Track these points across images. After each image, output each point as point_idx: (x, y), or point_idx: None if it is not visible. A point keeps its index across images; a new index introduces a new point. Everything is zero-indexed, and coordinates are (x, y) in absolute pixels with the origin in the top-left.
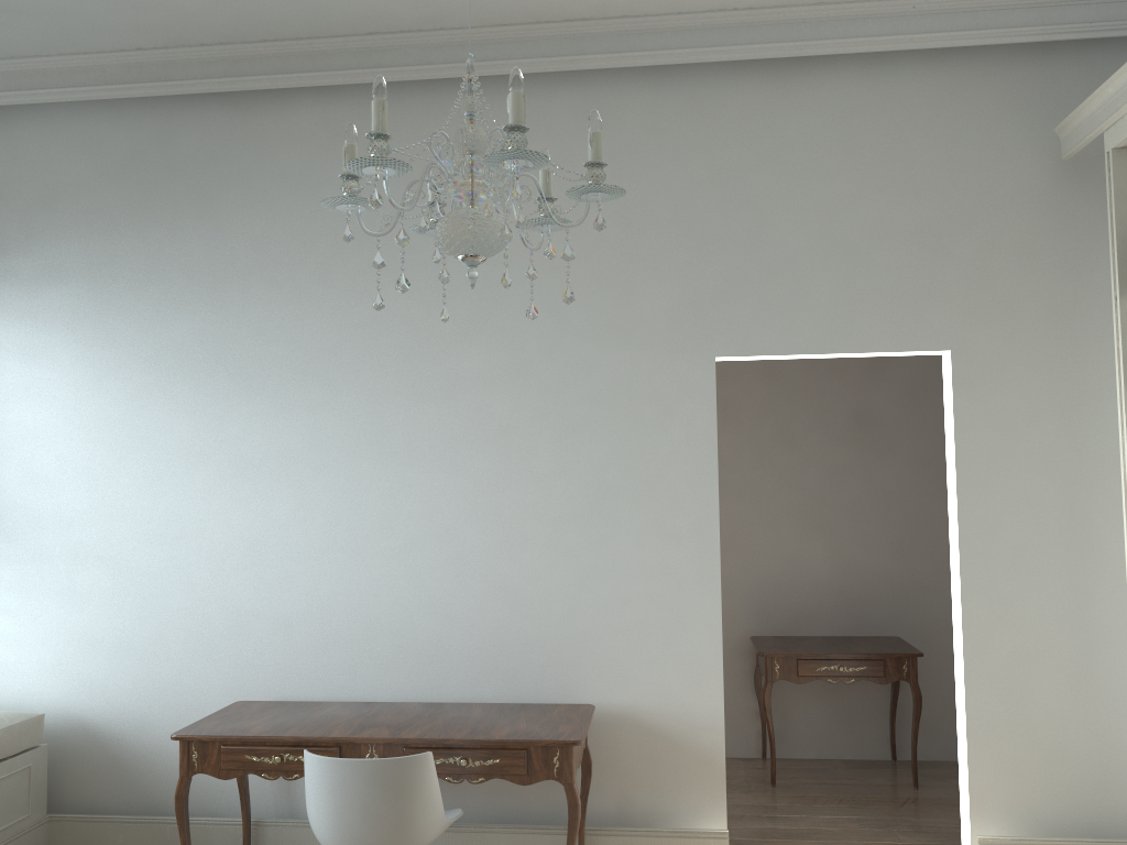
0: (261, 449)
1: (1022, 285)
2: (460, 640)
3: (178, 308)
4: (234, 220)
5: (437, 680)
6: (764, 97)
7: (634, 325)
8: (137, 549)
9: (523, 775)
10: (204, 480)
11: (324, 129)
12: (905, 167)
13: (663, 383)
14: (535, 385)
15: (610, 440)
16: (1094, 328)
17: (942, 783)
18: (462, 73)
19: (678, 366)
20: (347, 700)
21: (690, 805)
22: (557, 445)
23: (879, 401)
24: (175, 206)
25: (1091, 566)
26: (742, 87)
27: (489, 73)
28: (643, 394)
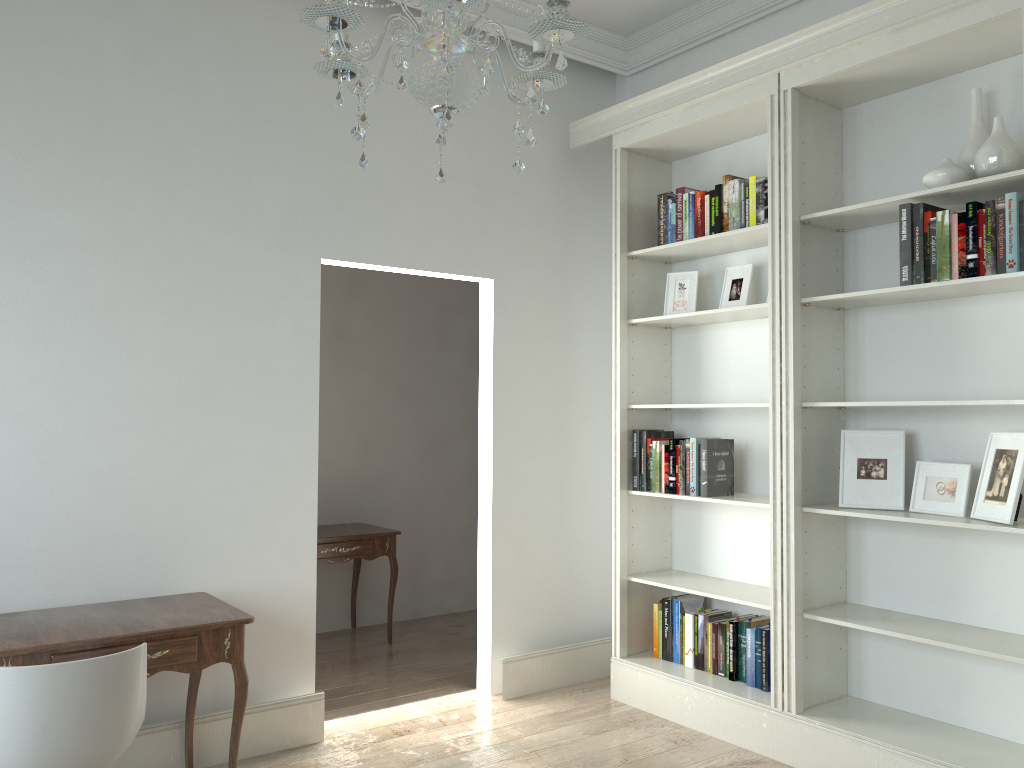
0: None
1: (538, 236)
2: (41, 540)
3: None
4: None
5: (9, 588)
6: (370, 31)
7: (248, 215)
8: None
9: (192, 662)
10: None
11: None
12: (470, 125)
13: (273, 276)
14: (142, 261)
15: (220, 327)
16: (576, 276)
17: (404, 637)
18: None
19: (288, 262)
20: None
21: (284, 677)
22: (165, 327)
23: (355, 321)
24: None
25: (568, 448)
26: None
27: None
28: (254, 285)
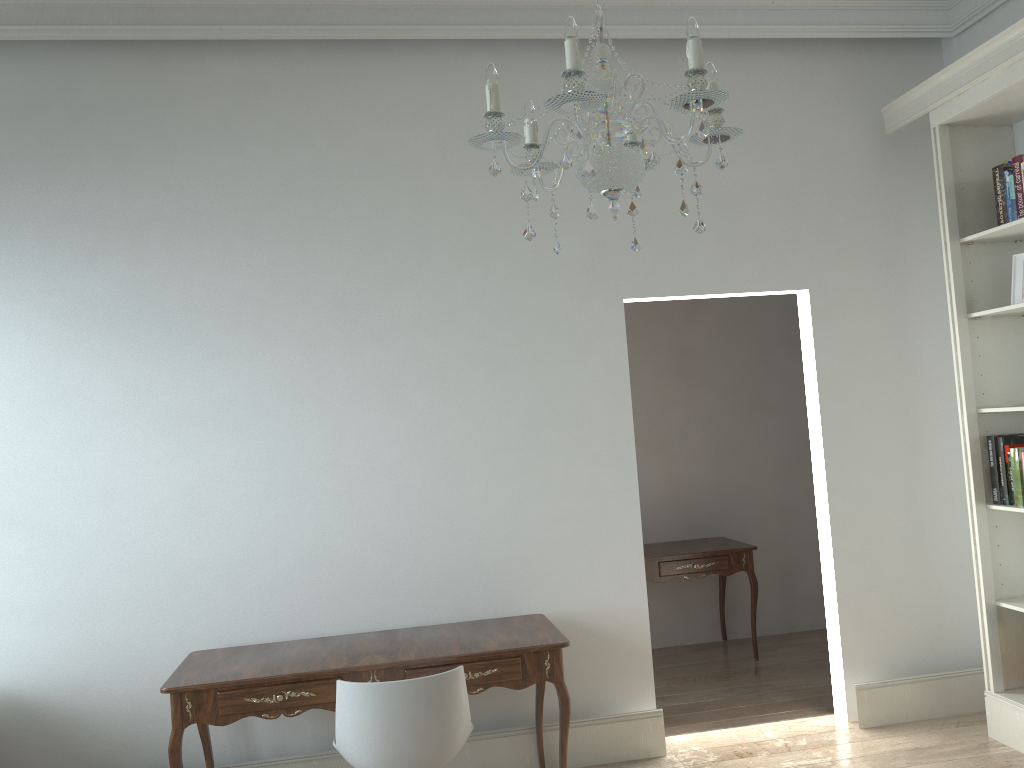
0: (195, 400)
1: (858, 235)
2: (409, 569)
3: (94, 260)
4: (152, 171)
5: (389, 609)
6: (651, 72)
7: (552, 271)
8: (61, 510)
9: (518, 680)
10: (134, 434)
11: (243, 82)
12: (766, 137)
13: (580, 323)
14: (466, 328)
15: (537, 376)
16: (910, 269)
17: (773, 653)
18: (385, 35)
19: (592, 308)
20: (300, 638)
21: (624, 693)
22: (489, 382)
23: (697, 339)
24: (84, 155)
25: (918, 458)
26: (632, 62)
27: (411, 36)
28: (563, 333)
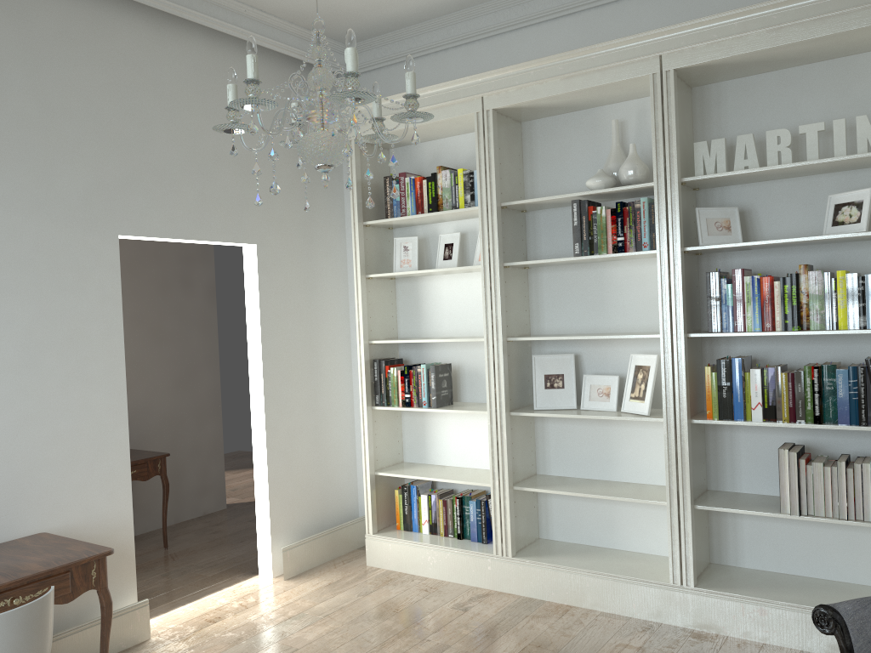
0: None
1: (288, 207)
2: None
3: None
4: None
5: None
6: (147, 36)
7: (54, 200)
8: None
9: (67, 594)
10: None
11: None
12: None
13: (80, 253)
14: None
15: (37, 301)
16: (318, 238)
17: (176, 541)
18: None
19: (91, 240)
20: None
21: (111, 592)
22: None
23: None
24: None
25: (318, 376)
26: (132, 22)
27: None
28: (64, 261)
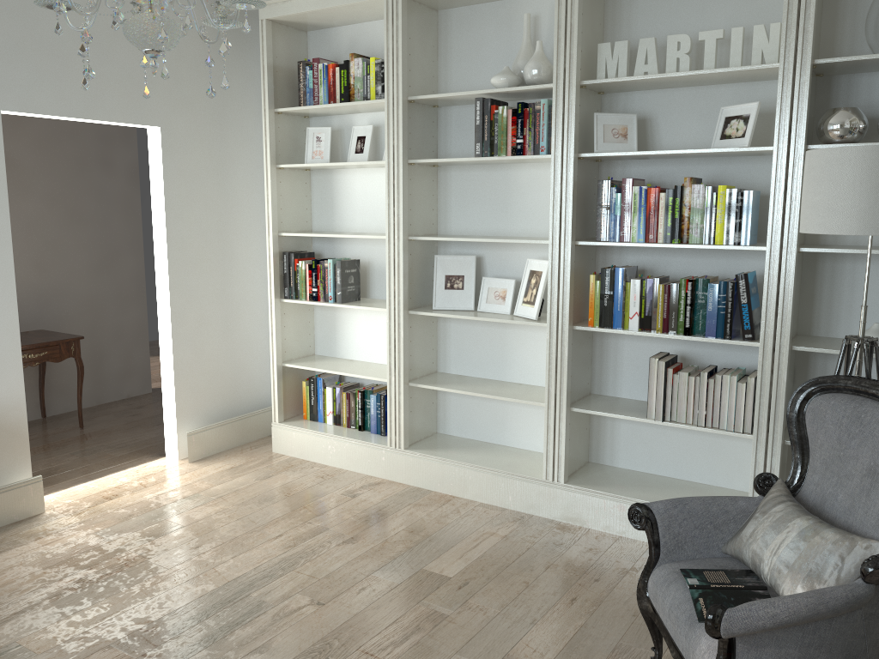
0: None
1: (197, 89)
2: None
3: None
4: None
5: None
6: None
7: None
8: None
9: None
10: None
11: None
12: None
13: None
14: None
15: None
16: (231, 123)
17: (93, 422)
18: None
19: None
20: None
21: (4, 468)
22: None
23: (19, 149)
24: None
25: (230, 266)
26: None
27: None
28: None
